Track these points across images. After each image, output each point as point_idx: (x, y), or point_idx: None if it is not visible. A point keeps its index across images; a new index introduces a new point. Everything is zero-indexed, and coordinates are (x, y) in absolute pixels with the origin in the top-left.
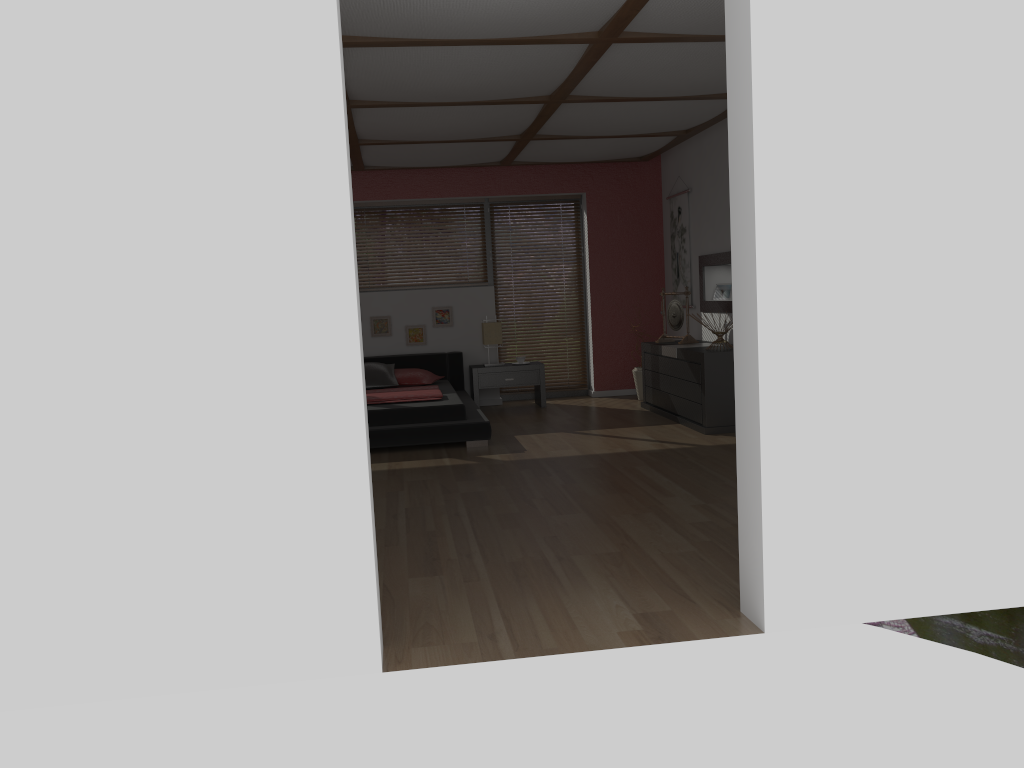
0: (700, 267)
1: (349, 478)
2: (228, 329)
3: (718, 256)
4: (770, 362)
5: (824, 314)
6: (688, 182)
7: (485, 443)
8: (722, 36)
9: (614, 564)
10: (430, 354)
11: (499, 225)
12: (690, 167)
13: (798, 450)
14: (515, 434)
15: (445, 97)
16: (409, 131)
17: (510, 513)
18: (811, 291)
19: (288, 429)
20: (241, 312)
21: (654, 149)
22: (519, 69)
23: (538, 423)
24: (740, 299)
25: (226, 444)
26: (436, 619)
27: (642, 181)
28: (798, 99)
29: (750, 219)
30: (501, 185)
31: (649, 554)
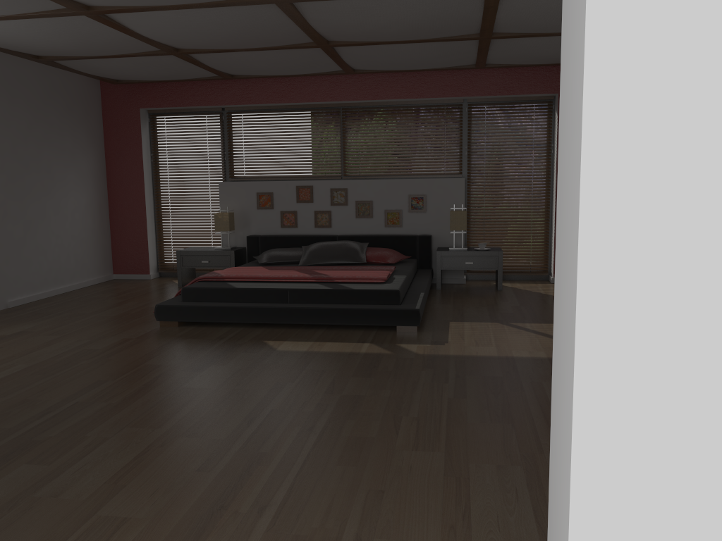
0: None
1: None
2: None
3: None
4: (602, 385)
5: None
6: None
7: (414, 329)
8: None
9: None
10: (402, 236)
11: (475, 123)
12: None
13: None
14: (452, 320)
15: None
16: (361, 29)
17: (364, 437)
18: (717, 235)
19: None
20: None
21: None
22: None
23: (482, 309)
24: (563, 238)
25: None
26: None
27: None
28: None
29: (579, 67)
30: (478, 87)
31: None
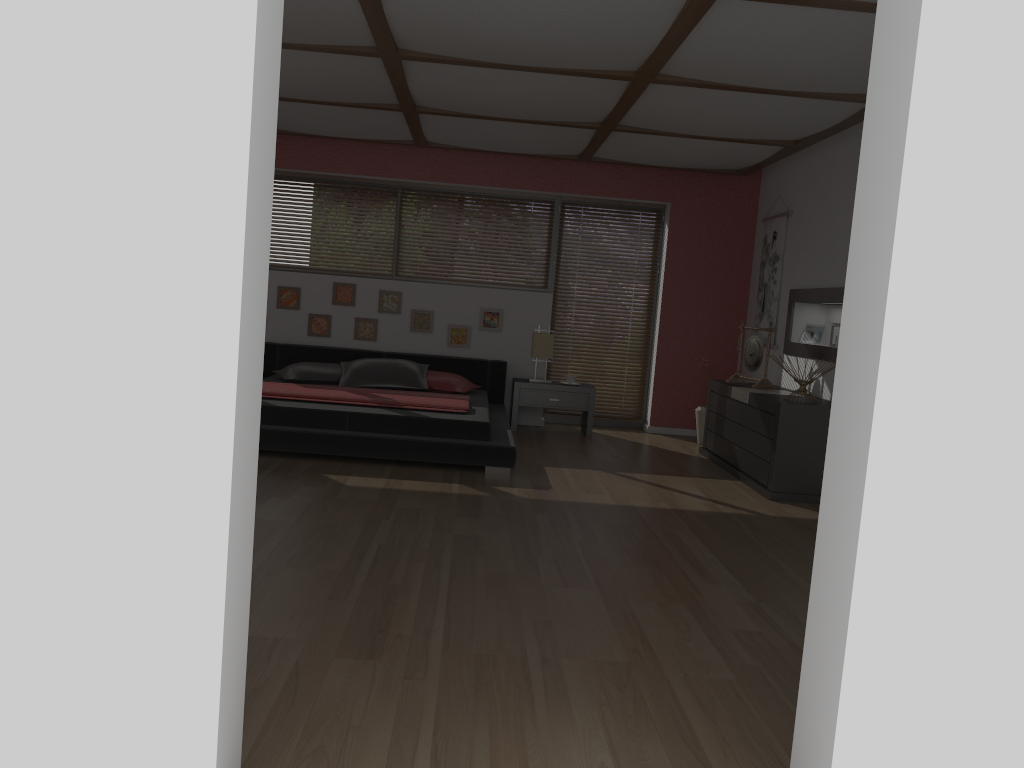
0: (790, 302)
1: (198, 534)
2: (39, 279)
3: (813, 292)
4: (889, 448)
5: (988, 384)
6: (789, 204)
7: (507, 471)
8: (862, 3)
9: (615, 684)
10: (471, 359)
11: (569, 227)
12: (794, 187)
13: (914, 593)
14: (546, 465)
15: (509, 56)
16: (470, 99)
17: (503, 574)
18: (972, 344)
19: (113, 446)
20: (62, 255)
21: (755, 161)
22: (598, 24)
23: (576, 455)
24: (852, 342)
25: (15, 455)
26: (338, 741)
27: (736, 198)
28: (996, 32)
29: (888, 217)
30: (577, 183)
31: (667, 674)
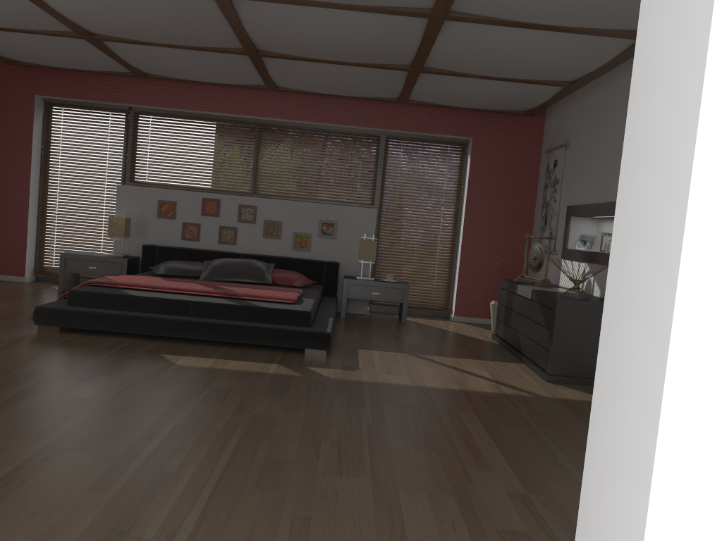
0: (567, 216)
1: None
2: None
3: (586, 207)
4: (698, 371)
5: None
6: (567, 137)
7: (323, 353)
8: None
9: None
10: (310, 260)
11: (391, 156)
12: (571, 123)
13: None
14: (360, 347)
15: None
16: (297, 40)
17: (282, 460)
18: None
19: None
20: None
21: (539, 101)
22: None
23: (389, 339)
24: (636, 208)
25: None
26: None
27: (525, 134)
28: None
29: (698, 3)
30: (397, 121)
31: None
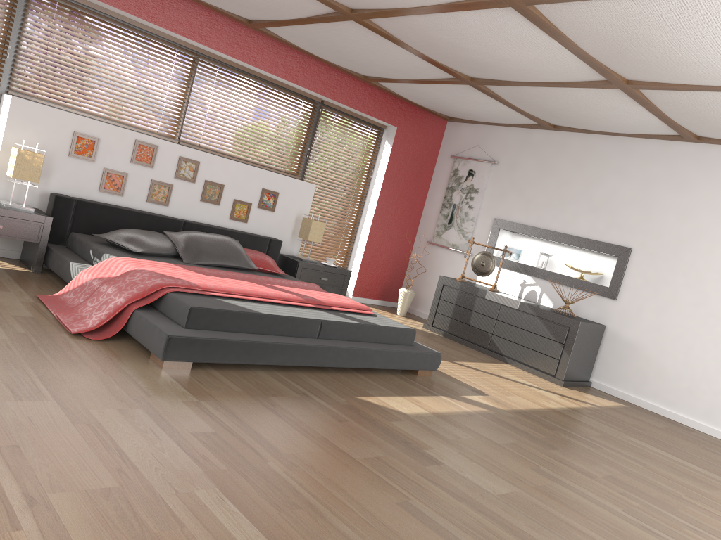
0: (495, 227)
1: None
2: None
3: (532, 229)
4: None
5: None
6: (493, 155)
7: (430, 373)
8: None
9: None
10: (256, 236)
11: (324, 128)
12: (501, 145)
13: None
14: None
15: (616, 49)
16: (461, 42)
17: None
18: None
19: None
20: None
21: (491, 122)
22: None
23: None
24: None
25: None
26: None
27: (432, 134)
28: None
29: None
30: (344, 94)
31: None
